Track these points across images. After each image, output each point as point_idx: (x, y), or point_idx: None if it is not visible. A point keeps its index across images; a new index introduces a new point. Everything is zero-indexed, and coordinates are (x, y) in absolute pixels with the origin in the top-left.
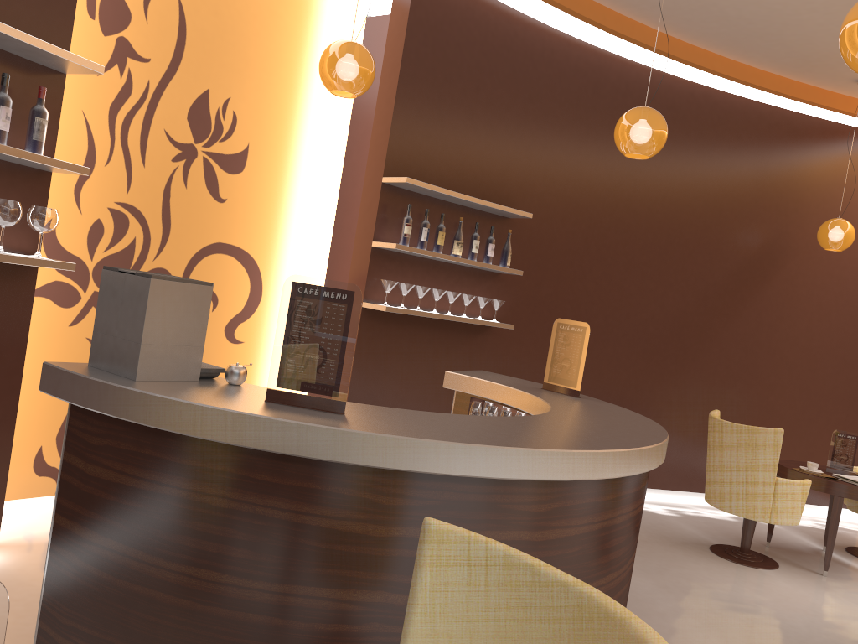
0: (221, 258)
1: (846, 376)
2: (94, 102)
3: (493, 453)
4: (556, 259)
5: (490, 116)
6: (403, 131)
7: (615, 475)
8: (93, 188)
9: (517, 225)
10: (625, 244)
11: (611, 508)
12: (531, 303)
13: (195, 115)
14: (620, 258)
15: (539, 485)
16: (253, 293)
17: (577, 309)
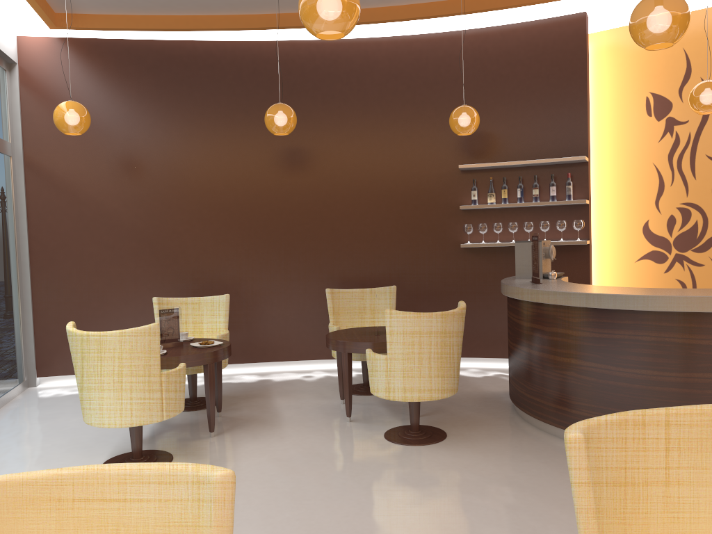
0: None
1: None
2: (658, 156)
3: (541, 292)
4: None
5: None
6: None
7: (610, 307)
8: (665, 199)
9: None
10: None
11: (630, 329)
12: None
13: None
14: None
15: (570, 309)
16: None
17: None
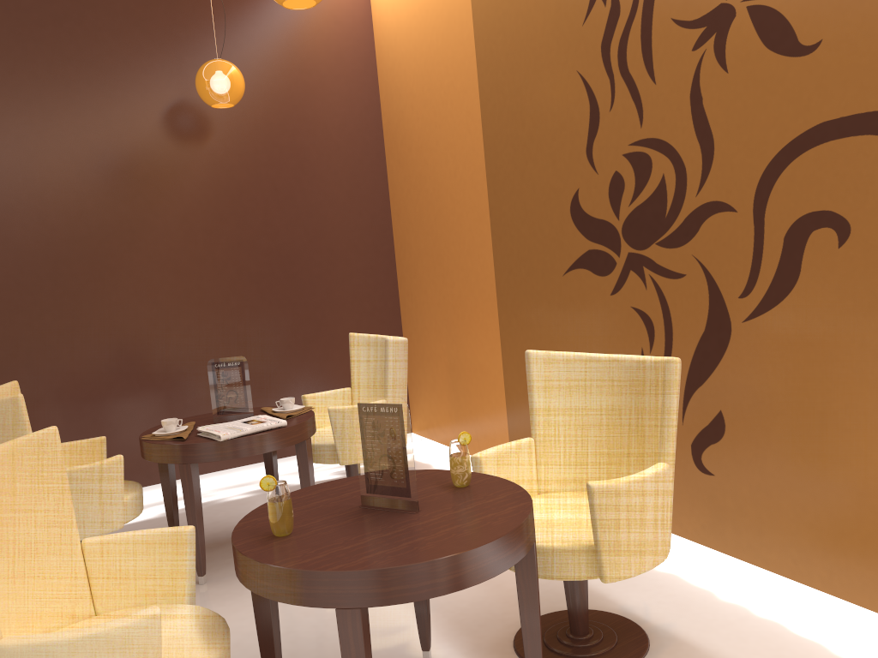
0: None
1: (342, 271)
2: None
3: None
4: None
5: None
6: None
7: None
8: None
9: None
10: None
11: None
12: None
13: None
14: None
15: None
16: None
17: None
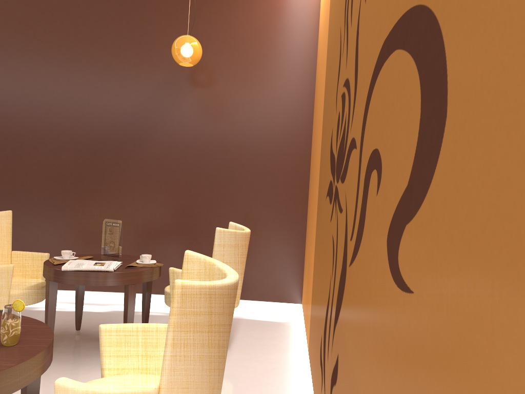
0: None
1: (268, 182)
2: None
3: None
4: None
5: None
6: None
7: None
8: None
9: None
10: (24, 88)
11: None
12: None
13: None
14: (21, 100)
15: None
16: None
17: None
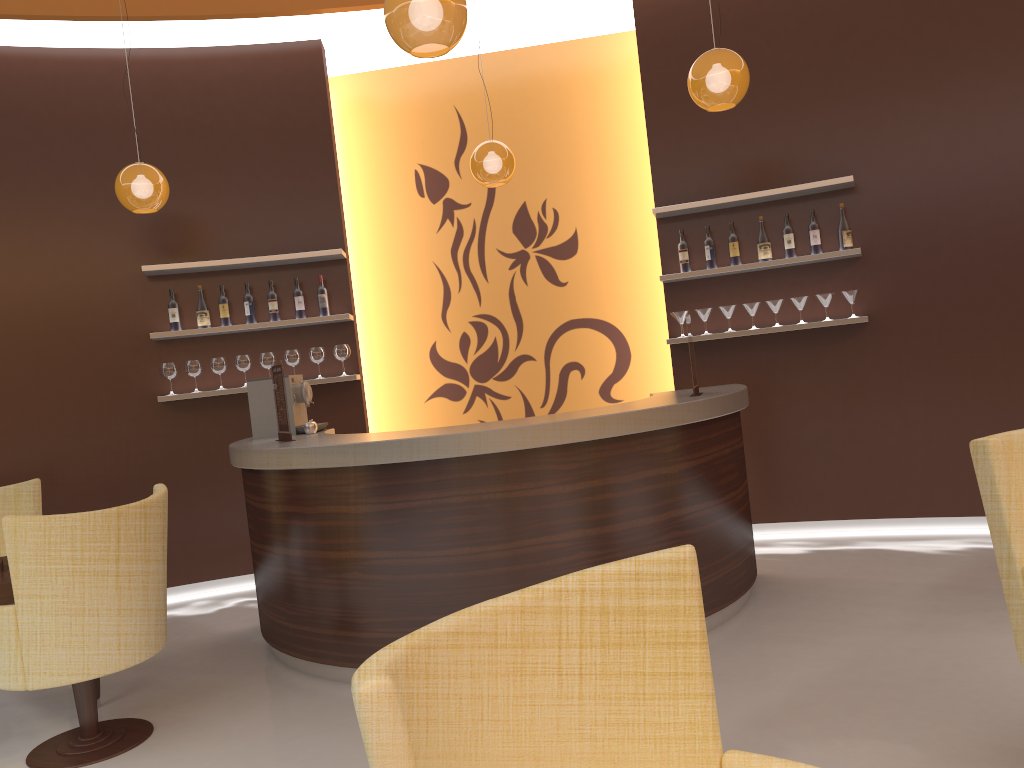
0: (577, 332)
1: None
2: (439, 252)
3: (295, 451)
4: (953, 209)
5: (783, 88)
6: (666, 160)
7: (401, 460)
8: (454, 311)
9: (868, 191)
10: None
11: (434, 489)
12: (927, 279)
13: (519, 226)
14: None
15: (343, 471)
16: (620, 354)
17: (1017, 262)
